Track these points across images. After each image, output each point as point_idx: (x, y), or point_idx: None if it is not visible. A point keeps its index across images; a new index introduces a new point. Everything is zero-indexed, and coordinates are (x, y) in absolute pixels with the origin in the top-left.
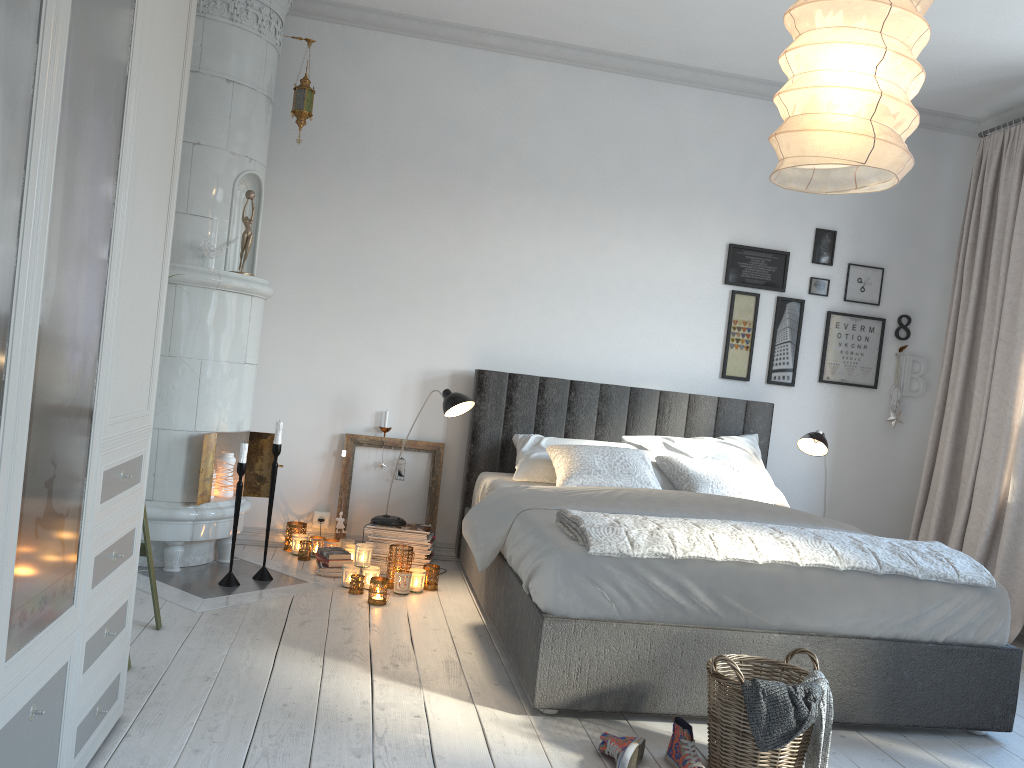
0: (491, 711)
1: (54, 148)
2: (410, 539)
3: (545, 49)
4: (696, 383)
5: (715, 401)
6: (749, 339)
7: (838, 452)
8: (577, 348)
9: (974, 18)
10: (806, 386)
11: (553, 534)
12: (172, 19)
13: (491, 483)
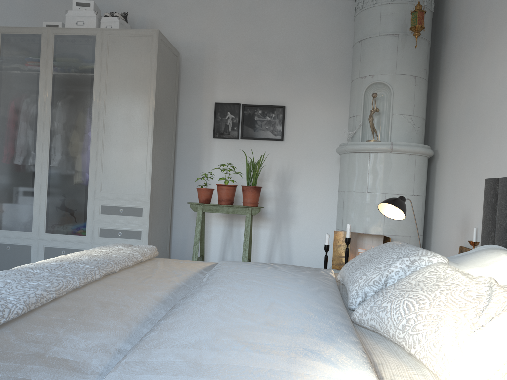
0: None
1: (48, 131)
2: None
3: None
4: None
5: None
6: None
7: None
8: None
9: None
10: None
11: None
12: (131, 77)
13: None
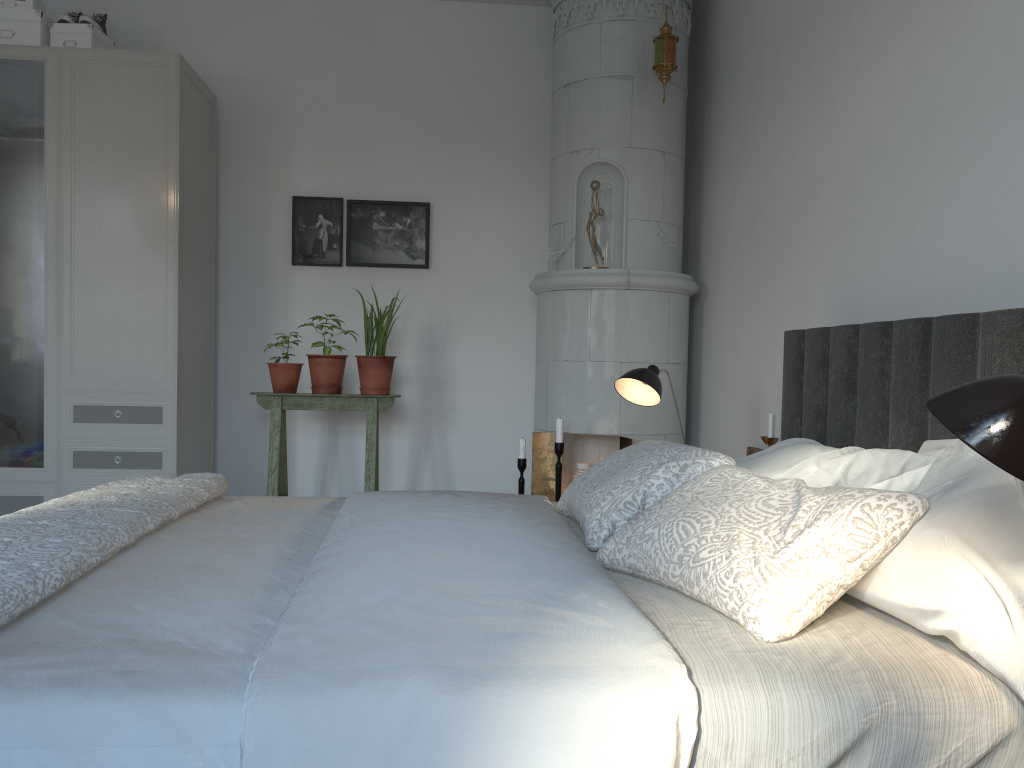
0: None
1: None
2: None
3: None
4: None
5: None
6: None
7: None
8: (935, 252)
9: None
10: None
11: None
12: (125, 148)
13: None
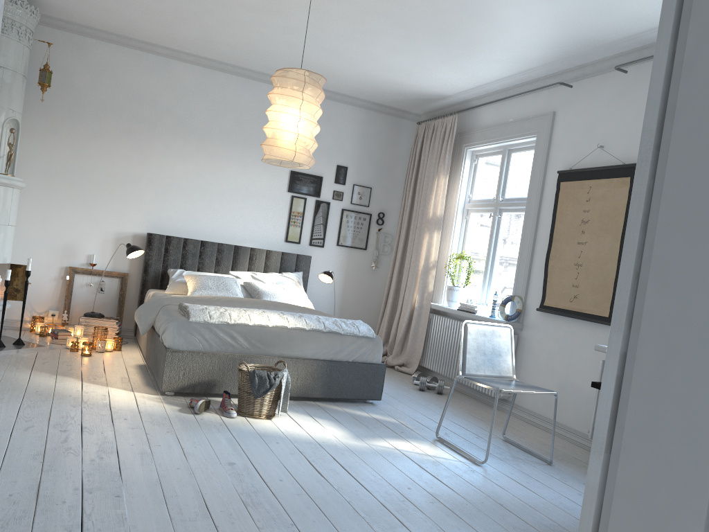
0: (141, 394)
1: None
2: (106, 324)
3: (190, 58)
4: (272, 244)
5: (280, 254)
6: (300, 222)
7: (346, 282)
8: (206, 223)
9: (398, 73)
10: (330, 247)
11: (175, 314)
12: None
13: (153, 294)
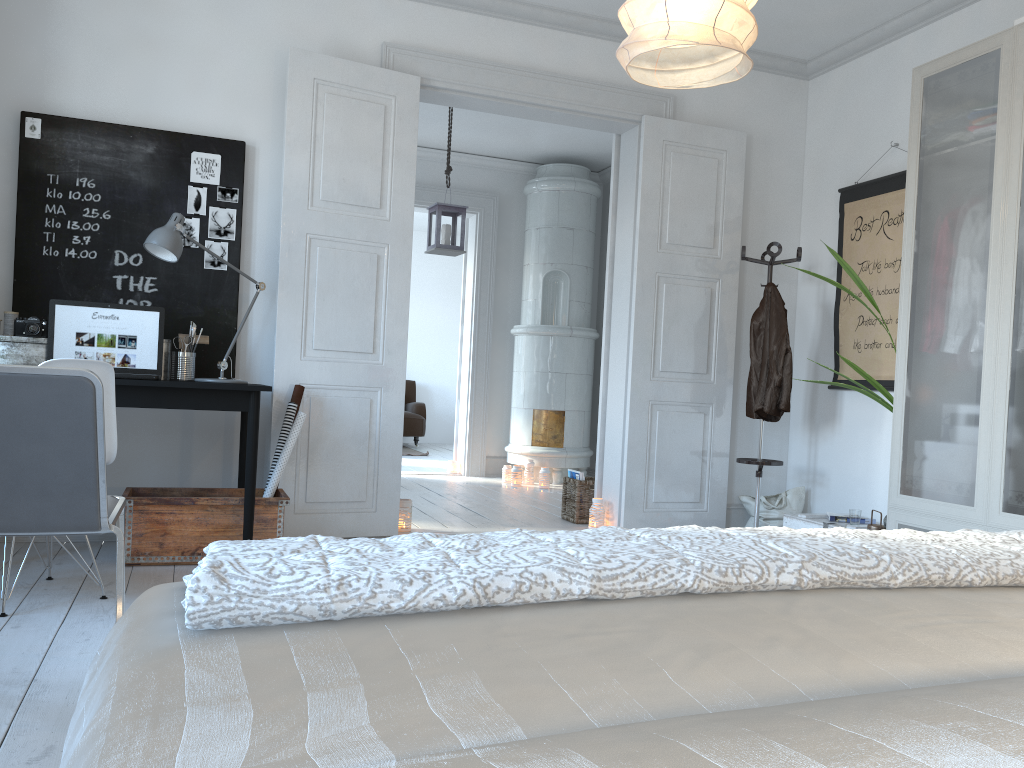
0: None
1: (1011, 268)
2: None
3: None
4: None
5: None
6: None
7: None
8: None
9: None
10: None
11: None
12: None
13: None
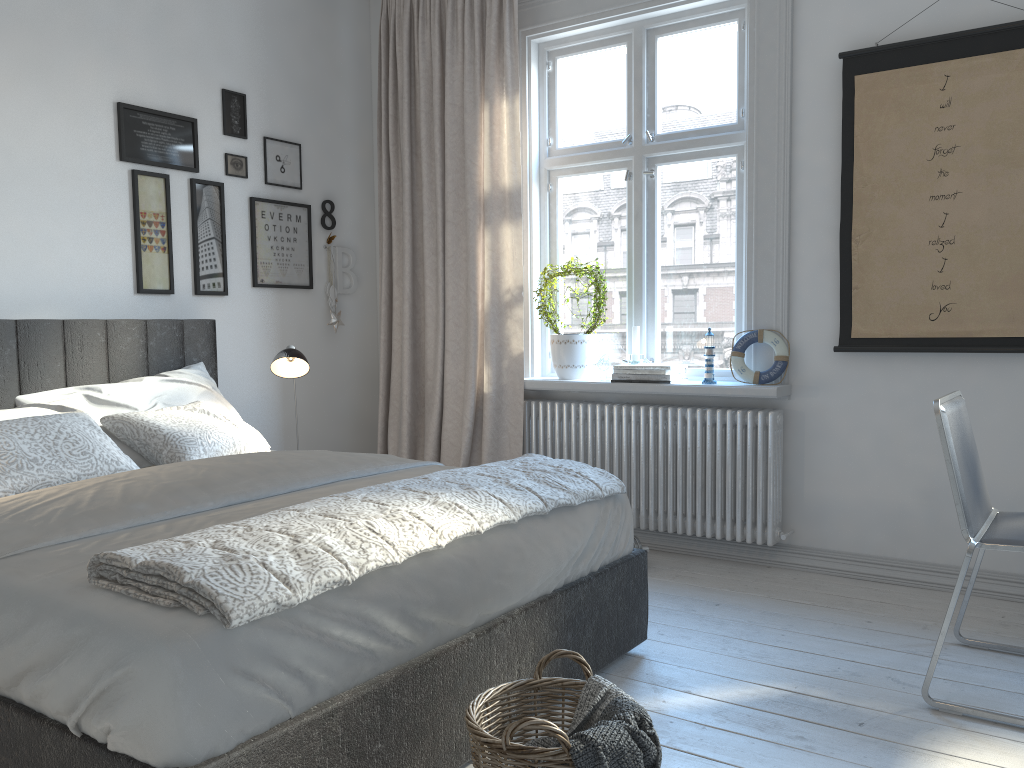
0: None
1: None
2: None
3: None
4: (105, 304)
5: (143, 326)
6: (165, 237)
7: None
8: None
9: None
10: (241, 293)
11: (114, 609)
12: None
13: None
